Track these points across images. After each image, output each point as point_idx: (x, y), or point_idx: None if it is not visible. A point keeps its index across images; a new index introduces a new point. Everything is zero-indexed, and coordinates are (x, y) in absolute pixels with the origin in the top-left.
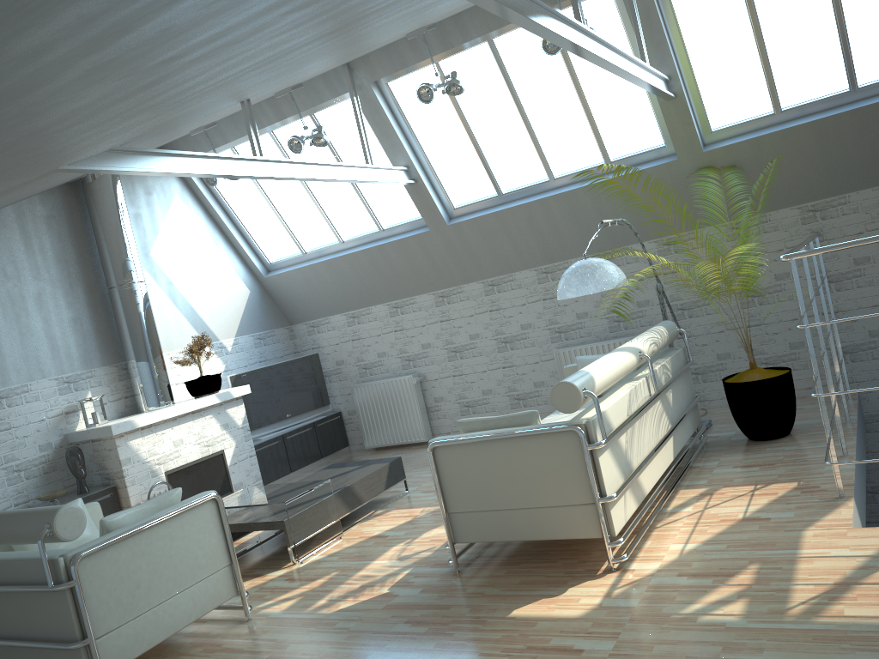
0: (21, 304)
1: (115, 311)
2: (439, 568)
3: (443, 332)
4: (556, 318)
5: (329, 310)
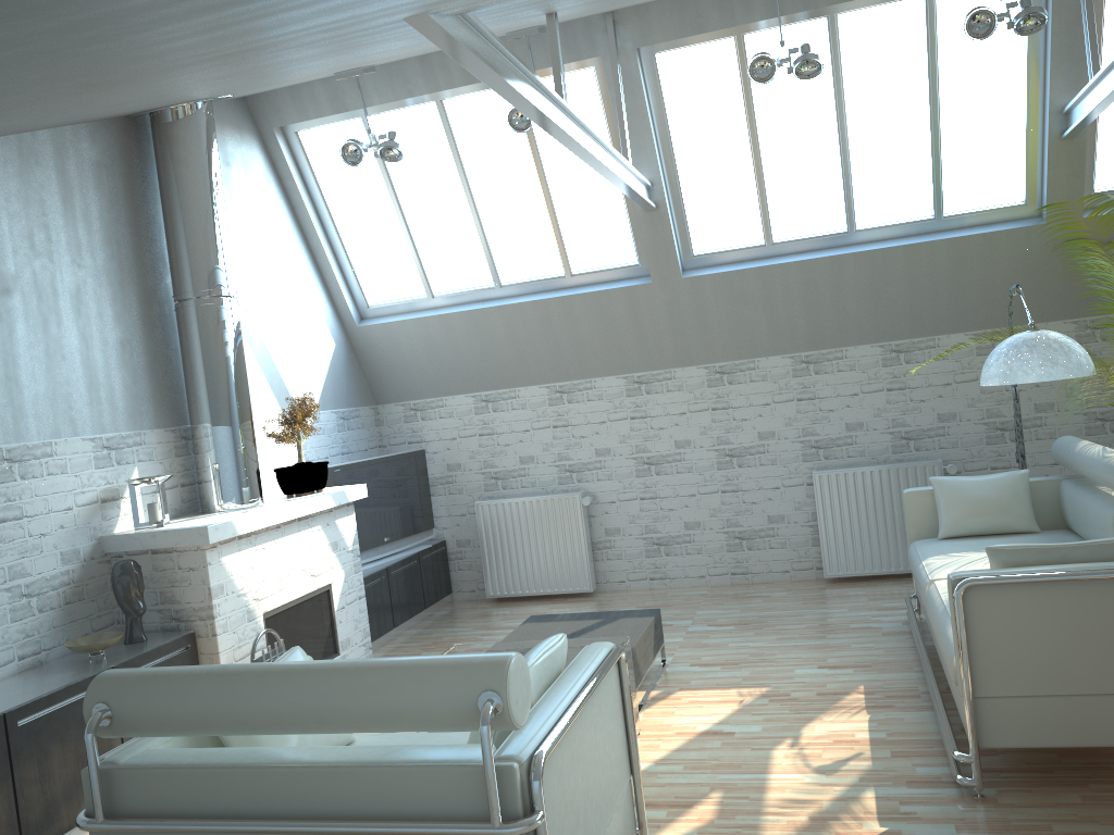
0: (52, 301)
1: (187, 338)
2: (931, 789)
3: (633, 434)
4: (814, 428)
5: (448, 386)
